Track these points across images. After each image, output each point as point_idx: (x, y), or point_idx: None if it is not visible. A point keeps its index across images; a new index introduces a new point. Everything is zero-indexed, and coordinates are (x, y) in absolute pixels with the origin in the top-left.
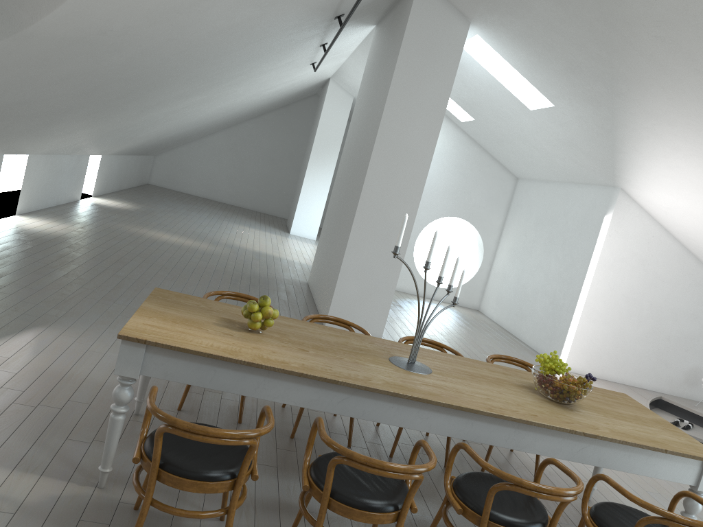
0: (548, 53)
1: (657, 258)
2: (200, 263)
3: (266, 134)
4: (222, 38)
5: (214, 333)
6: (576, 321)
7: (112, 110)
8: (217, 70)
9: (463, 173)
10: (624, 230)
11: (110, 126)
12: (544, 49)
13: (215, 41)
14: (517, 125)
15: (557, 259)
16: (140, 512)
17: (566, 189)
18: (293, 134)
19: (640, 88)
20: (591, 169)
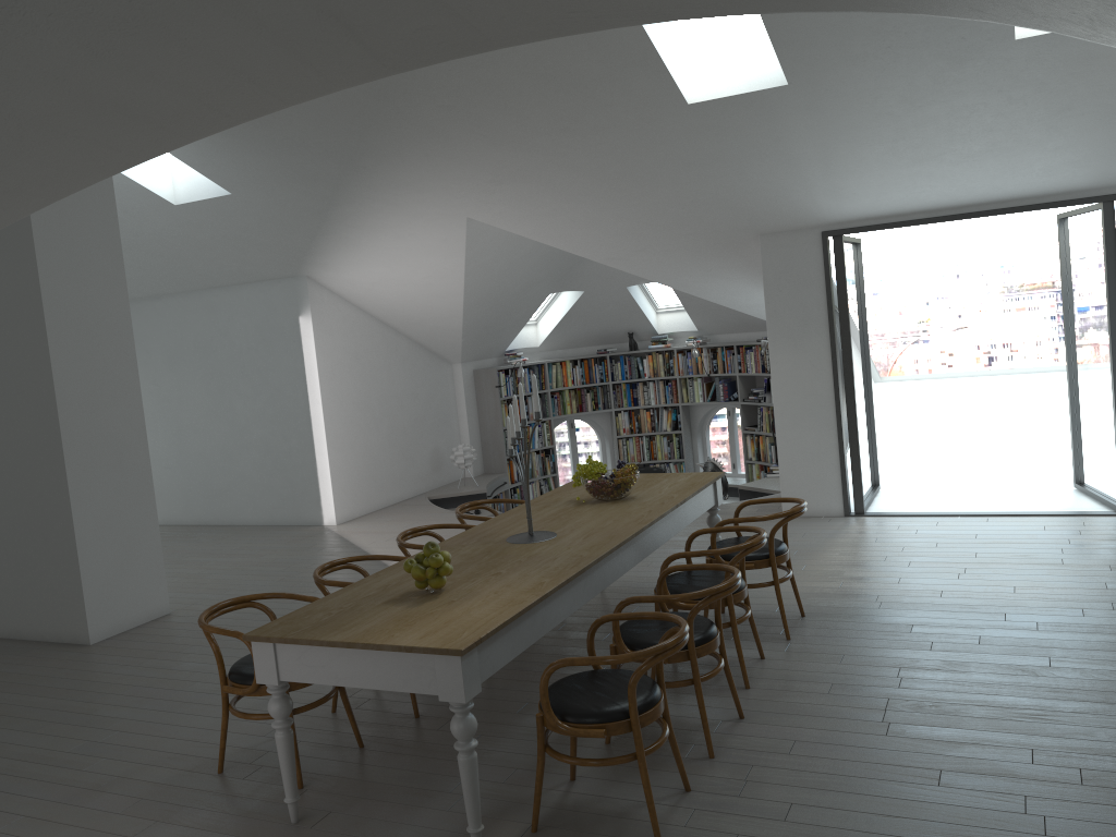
0: (256, 131)
1: (365, 345)
2: None
3: None
4: None
5: (449, 608)
6: (324, 459)
7: None
8: None
9: None
10: (328, 325)
11: None
12: (251, 126)
13: None
14: (131, 230)
15: (244, 395)
16: (644, 769)
17: (205, 298)
18: None
19: (394, 158)
20: (262, 263)
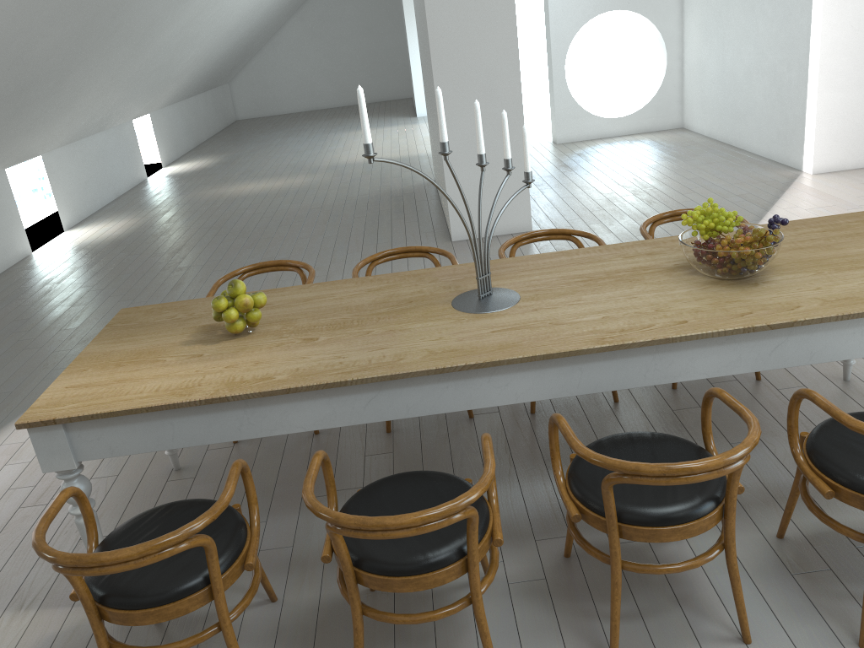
0: None
1: None
2: (291, 208)
3: None
4: None
5: (173, 363)
6: (813, 99)
7: (91, 61)
8: None
9: None
10: None
11: (115, 79)
12: None
13: None
14: None
15: (766, 15)
16: None
17: None
18: None
19: None
20: None
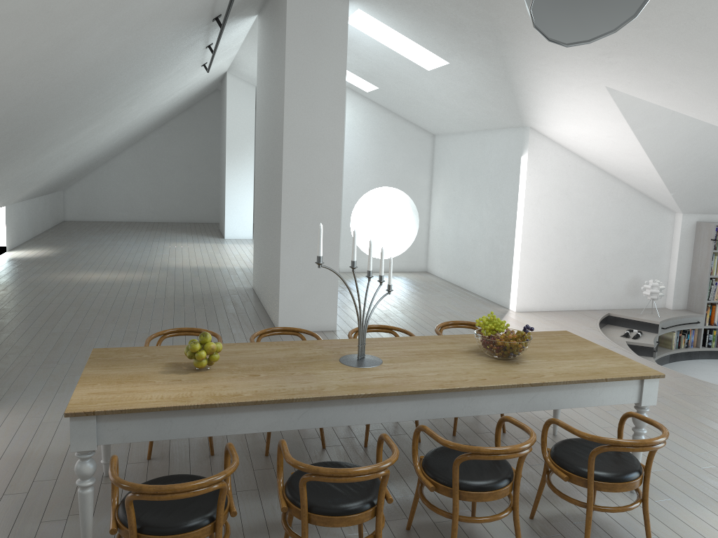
0: (430, 16)
1: (577, 185)
2: (139, 296)
3: (176, 142)
4: (99, 70)
5: (162, 383)
6: (517, 263)
7: (4, 164)
8: (104, 98)
9: (381, 142)
10: (542, 166)
11: (6, 178)
12: (425, 12)
13: (94, 74)
14: (420, 87)
15: (488, 206)
16: None
17: (481, 137)
18: (203, 135)
19: (521, 34)
20: (499, 115)
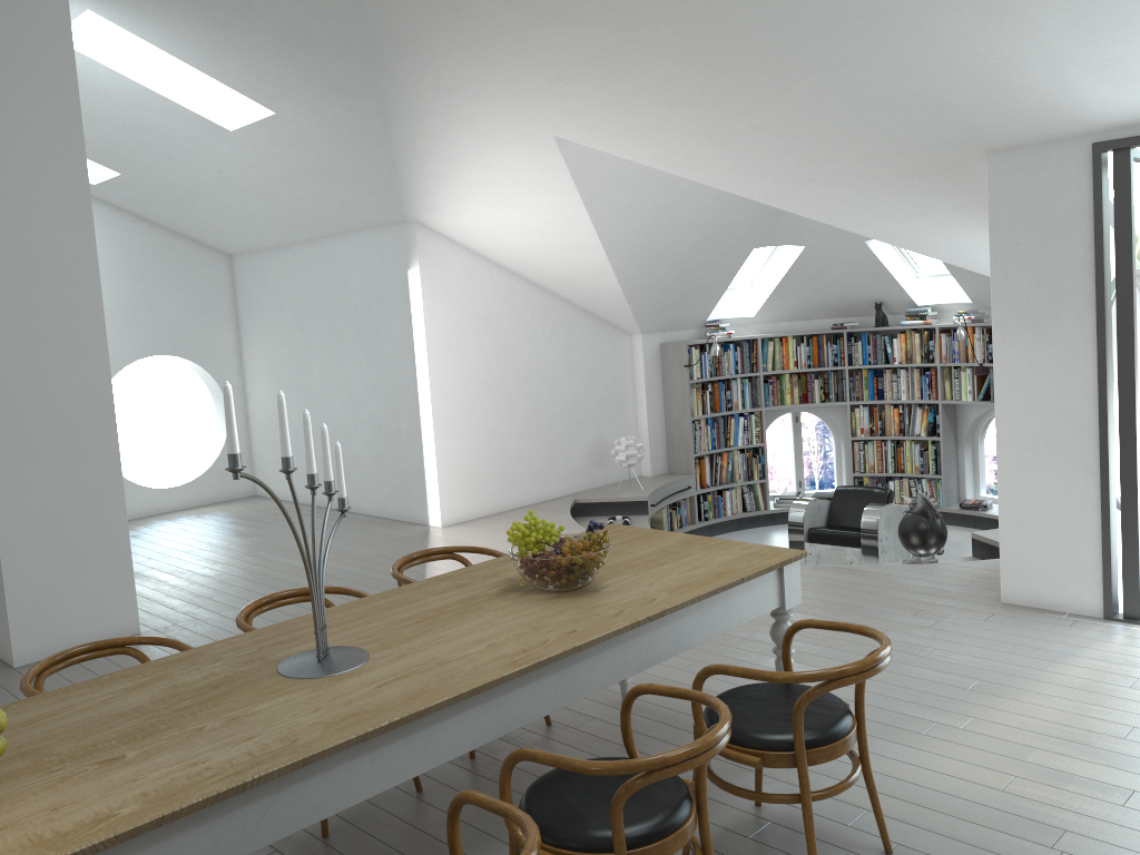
0: (246, 21)
1: (499, 308)
2: None
3: None
4: None
5: None
6: (431, 446)
7: None
8: None
9: (134, 275)
10: (443, 283)
11: None
12: (236, 13)
13: None
14: (212, 164)
15: (359, 362)
16: None
17: (326, 247)
18: None
19: (421, 50)
20: (361, 205)
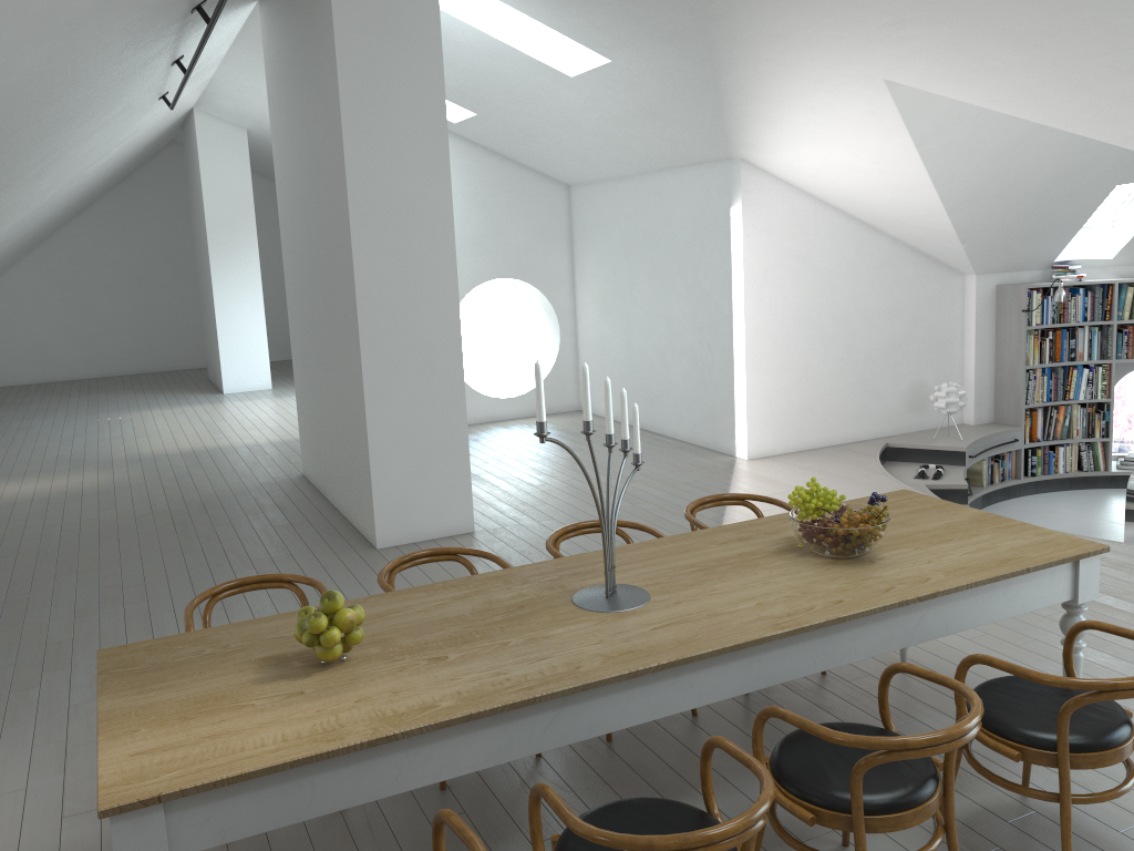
0: None
1: (821, 246)
2: (104, 516)
3: (111, 237)
4: None
5: (271, 706)
6: (741, 381)
7: None
8: None
9: (484, 204)
10: (765, 220)
11: None
12: None
13: None
14: (554, 106)
15: (679, 294)
16: None
17: (655, 182)
18: (159, 221)
19: (750, 1)
20: (689, 143)
